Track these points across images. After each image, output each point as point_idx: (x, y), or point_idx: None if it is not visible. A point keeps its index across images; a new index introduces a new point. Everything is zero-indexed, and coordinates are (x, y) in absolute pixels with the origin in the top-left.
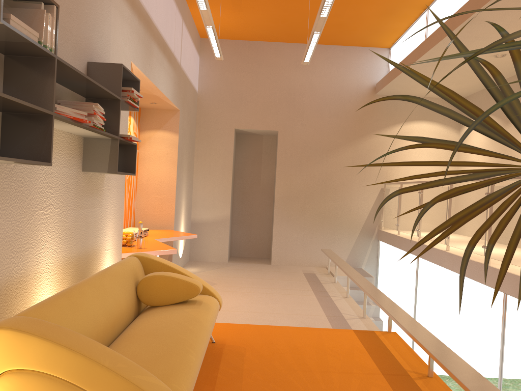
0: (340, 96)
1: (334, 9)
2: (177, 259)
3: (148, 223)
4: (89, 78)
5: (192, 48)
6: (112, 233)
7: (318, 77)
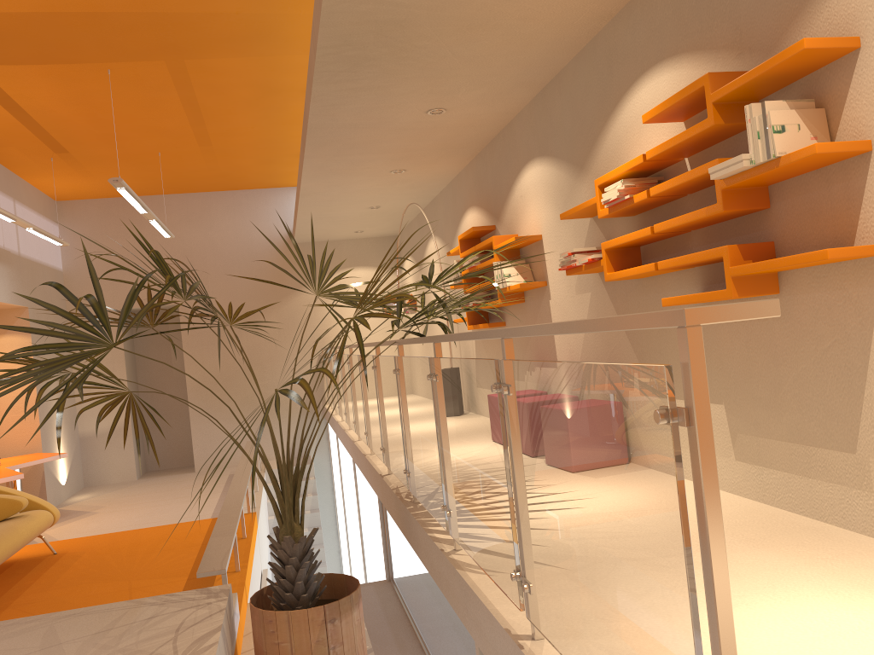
0: (251, 251)
1: (203, 165)
2: (57, 488)
3: (8, 449)
4: None
5: (39, 222)
6: None
7: (220, 231)
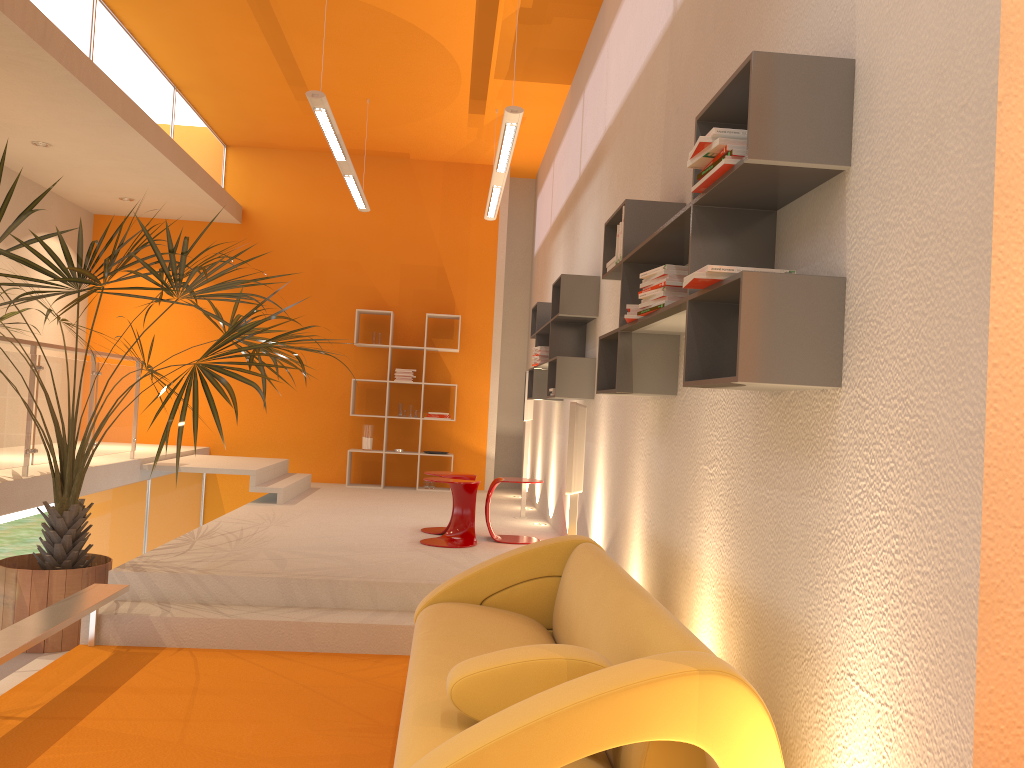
0: None
1: None
2: None
3: None
4: (645, 241)
5: None
6: (885, 637)
7: None
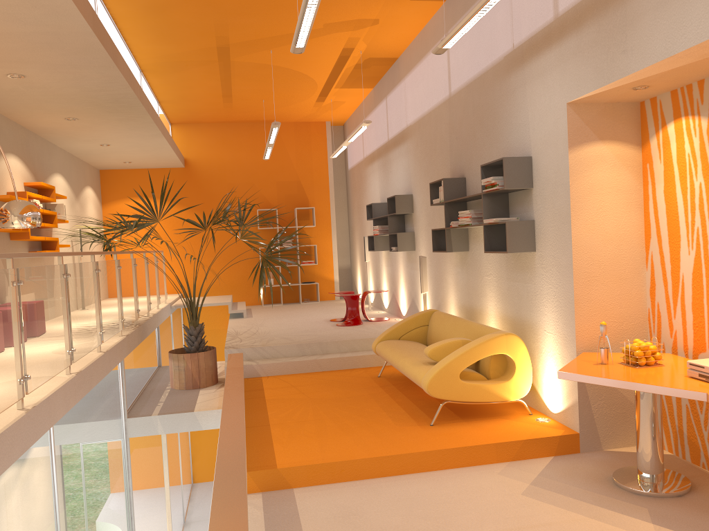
0: None
1: None
2: None
3: None
4: (458, 198)
5: None
6: (553, 317)
7: None
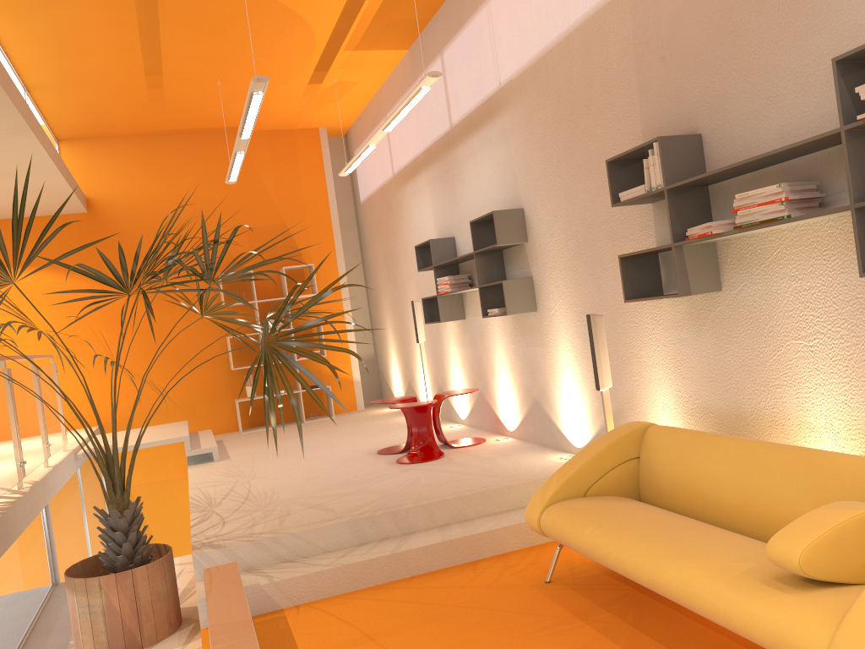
0: None
1: None
2: None
3: None
4: (724, 168)
5: None
6: None
7: None
